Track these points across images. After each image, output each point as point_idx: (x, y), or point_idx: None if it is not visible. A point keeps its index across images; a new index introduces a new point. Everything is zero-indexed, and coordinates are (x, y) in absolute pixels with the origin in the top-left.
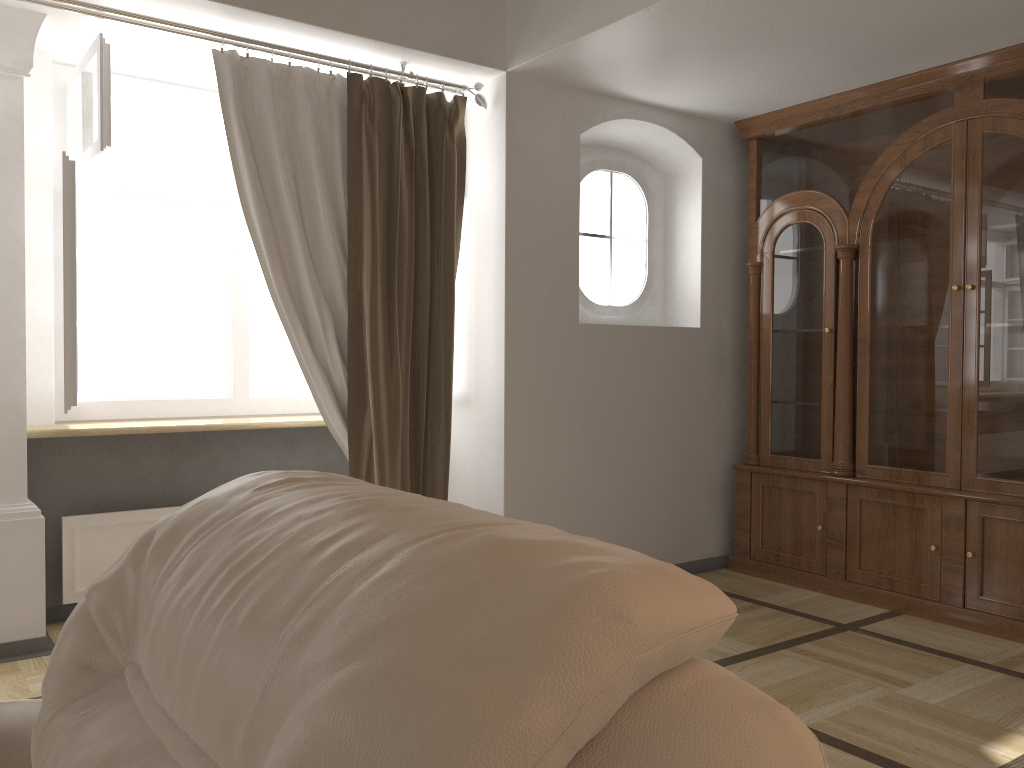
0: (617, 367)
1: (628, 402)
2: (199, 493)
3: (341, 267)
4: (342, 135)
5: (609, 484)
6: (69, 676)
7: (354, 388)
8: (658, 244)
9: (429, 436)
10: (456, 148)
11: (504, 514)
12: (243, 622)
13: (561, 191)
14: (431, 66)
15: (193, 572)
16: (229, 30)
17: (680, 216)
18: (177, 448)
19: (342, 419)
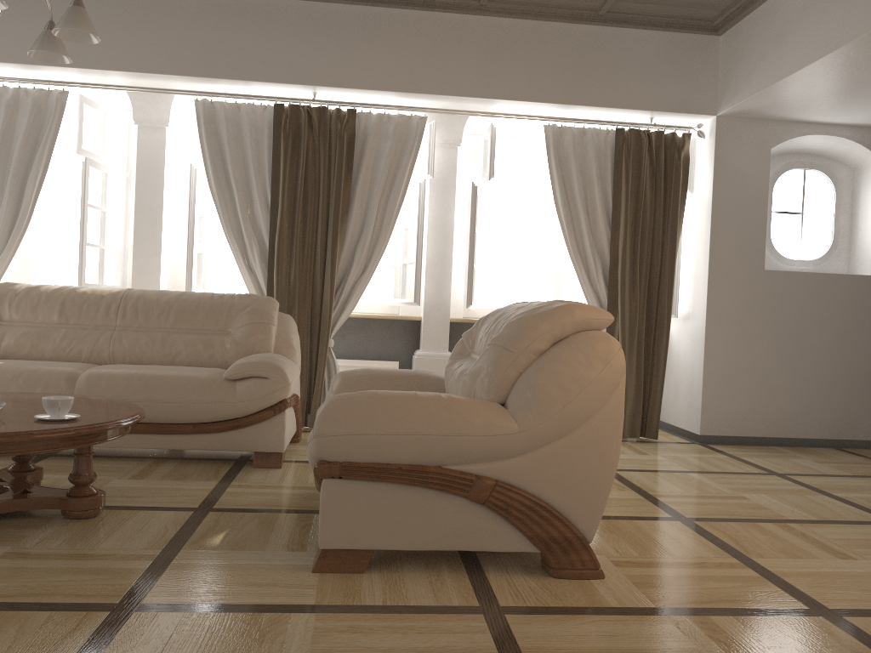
0: (794, 299)
1: (803, 323)
2: None
3: (607, 235)
4: (612, 162)
5: (784, 376)
6: (455, 355)
7: (611, 303)
8: (844, 217)
9: (656, 334)
10: (682, 164)
11: (702, 385)
12: (496, 324)
13: (754, 186)
14: (668, 117)
15: (489, 321)
16: (553, 113)
17: (861, 197)
18: None
19: None
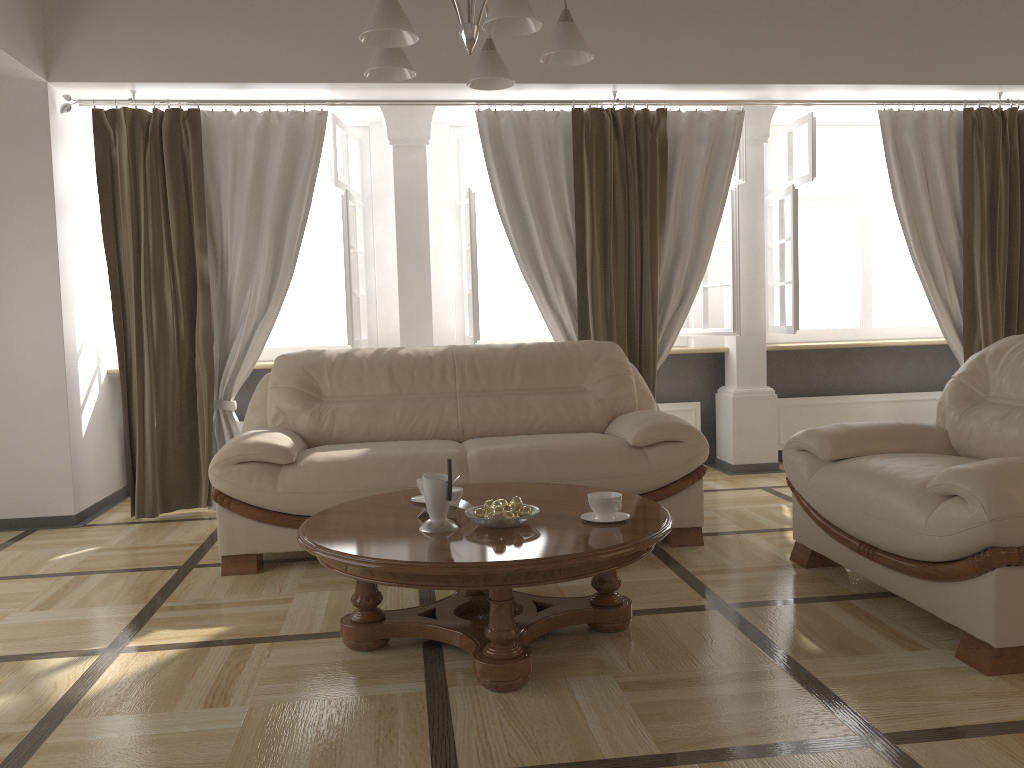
0: None
1: None
2: (844, 389)
3: (957, 236)
4: (957, 149)
5: None
6: (962, 401)
7: (967, 315)
8: None
9: None
10: None
11: None
12: None
13: None
14: (1021, 91)
15: (1021, 360)
16: (885, 95)
17: None
18: (831, 360)
19: (957, 336)
